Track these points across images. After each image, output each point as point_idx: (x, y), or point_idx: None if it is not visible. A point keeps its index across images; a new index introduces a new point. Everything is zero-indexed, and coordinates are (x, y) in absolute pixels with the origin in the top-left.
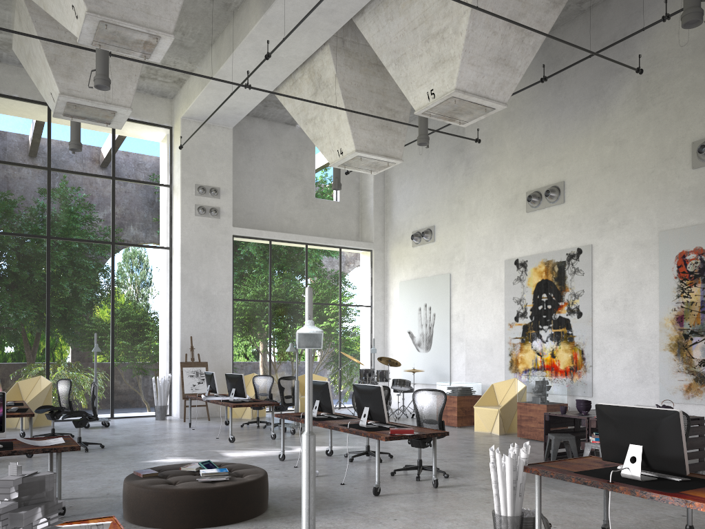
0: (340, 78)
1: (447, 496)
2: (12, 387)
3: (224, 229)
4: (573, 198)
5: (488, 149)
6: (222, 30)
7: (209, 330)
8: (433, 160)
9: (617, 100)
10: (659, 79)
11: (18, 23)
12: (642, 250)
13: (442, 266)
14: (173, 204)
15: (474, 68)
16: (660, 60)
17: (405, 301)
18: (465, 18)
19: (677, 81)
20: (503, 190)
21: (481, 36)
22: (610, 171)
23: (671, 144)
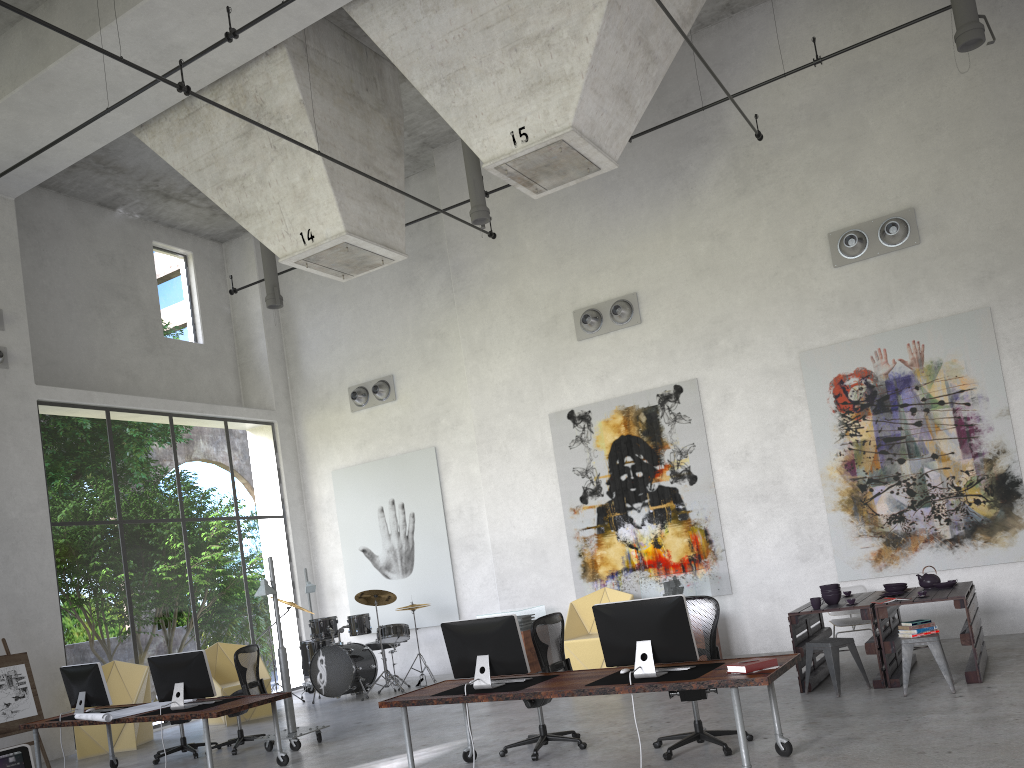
0: (309, 107)
1: (843, 761)
2: None
3: (19, 390)
4: (656, 315)
5: (493, 252)
6: None
7: (12, 589)
8: (376, 273)
9: (706, 179)
10: (766, 153)
11: None
12: (778, 379)
13: (417, 437)
14: None
15: (595, 98)
16: (763, 129)
17: (350, 500)
18: (597, 15)
19: (793, 156)
20: (530, 311)
21: (611, 49)
22: (710, 276)
23: (797, 236)
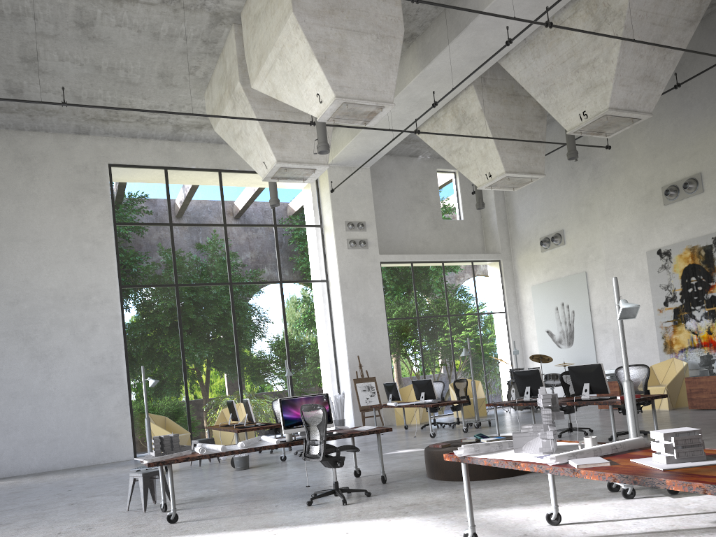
0: (485, 111)
1: None
2: (219, 414)
3: (372, 258)
4: (712, 186)
5: (615, 153)
6: None
7: (370, 348)
8: (554, 170)
9: None
10: None
11: (230, 110)
12: None
13: (576, 266)
14: (326, 242)
15: (624, 88)
16: None
17: (540, 303)
18: (616, 48)
19: None
20: (636, 188)
21: (630, 61)
22: None
23: None
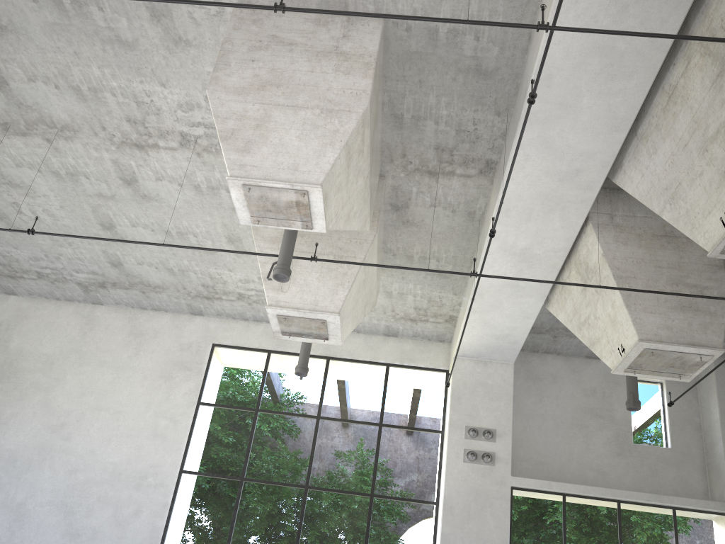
0: (609, 256)
1: None
2: None
3: (499, 479)
4: None
5: None
6: (475, 246)
7: None
8: None
9: None
10: None
11: None
12: None
13: None
14: (443, 452)
15: None
16: None
17: None
18: None
19: None
20: None
21: None
22: None
23: None
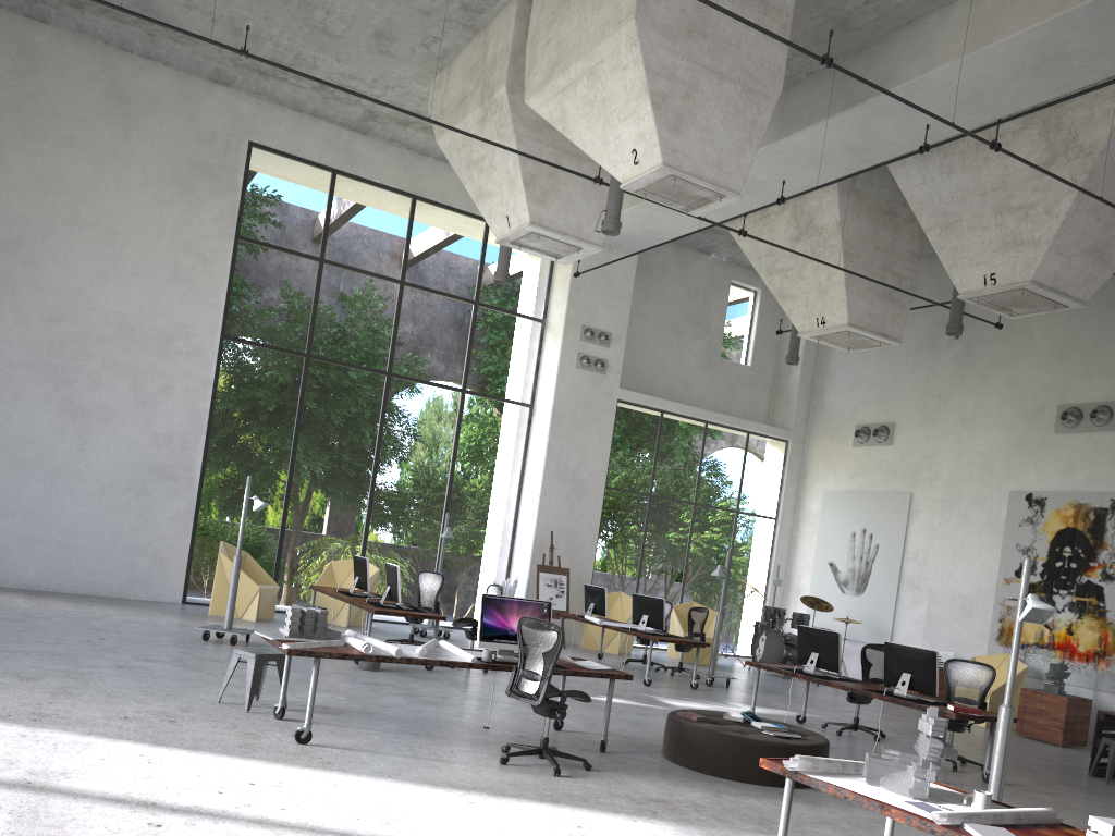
0: (844, 227)
1: (1013, 794)
2: (326, 568)
3: (608, 390)
4: None
5: (1004, 336)
6: None
7: (571, 525)
8: (905, 331)
9: None
10: None
11: (475, 122)
12: None
13: (899, 481)
14: (545, 347)
15: (1060, 258)
16: None
17: (831, 519)
18: (1068, 200)
19: None
20: (1021, 396)
21: (1081, 222)
22: None
23: None
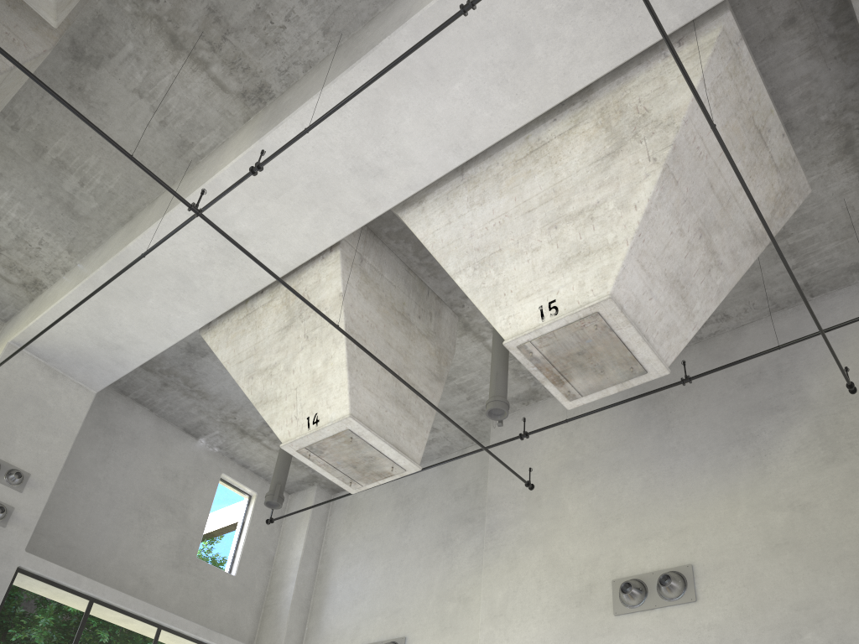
0: (347, 300)
1: None
2: None
3: (4, 550)
4: (716, 593)
5: (532, 512)
6: (154, 197)
7: None
8: (415, 532)
9: (783, 446)
10: None
11: None
12: None
13: None
14: None
15: (642, 274)
16: (854, 396)
17: None
18: (648, 183)
19: None
20: (563, 576)
21: (664, 225)
22: (790, 551)
23: None
